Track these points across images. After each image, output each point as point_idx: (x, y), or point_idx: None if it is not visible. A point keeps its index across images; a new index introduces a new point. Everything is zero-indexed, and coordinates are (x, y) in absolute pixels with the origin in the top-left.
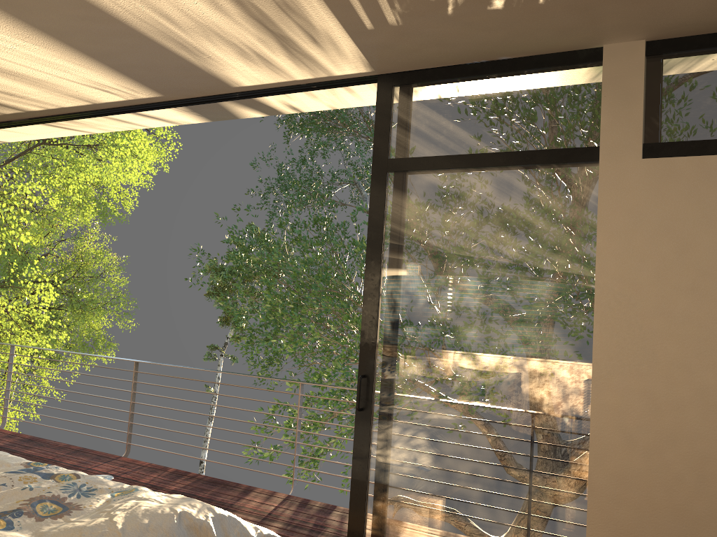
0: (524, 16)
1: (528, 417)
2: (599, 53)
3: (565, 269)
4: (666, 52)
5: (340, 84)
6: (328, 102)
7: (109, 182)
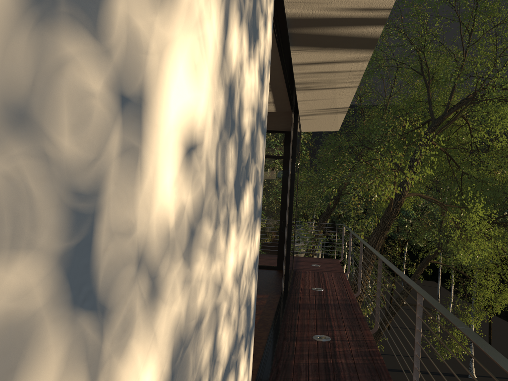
0: None
1: None
2: None
3: None
4: None
5: None
6: None
7: None
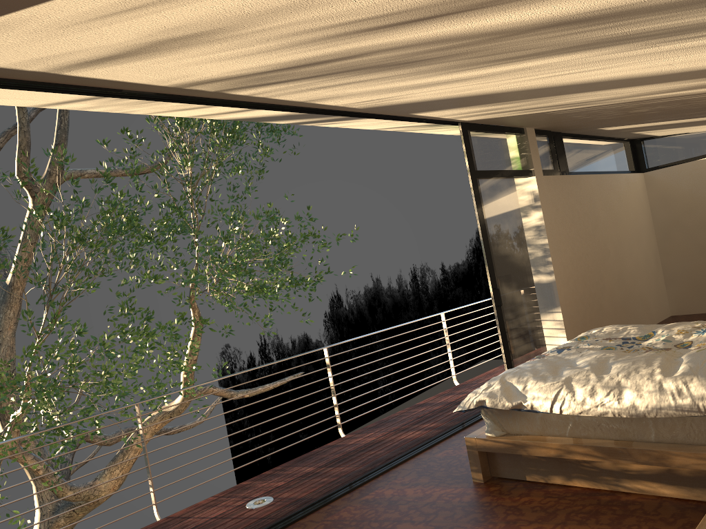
0: (563, 119)
1: (540, 285)
2: (523, 130)
3: (534, 221)
4: (536, 134)
5: (434, 122)
6: (364, 124)
7: None
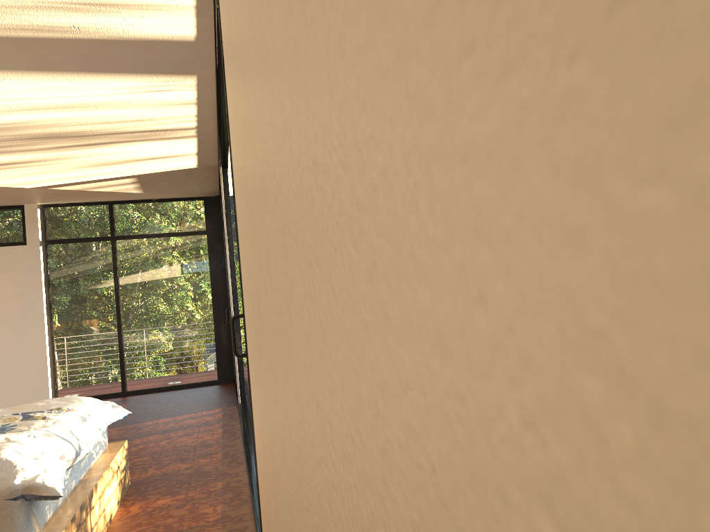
0: None
1: None
2: None
3: None
4: None
5: None
6: None
7: None
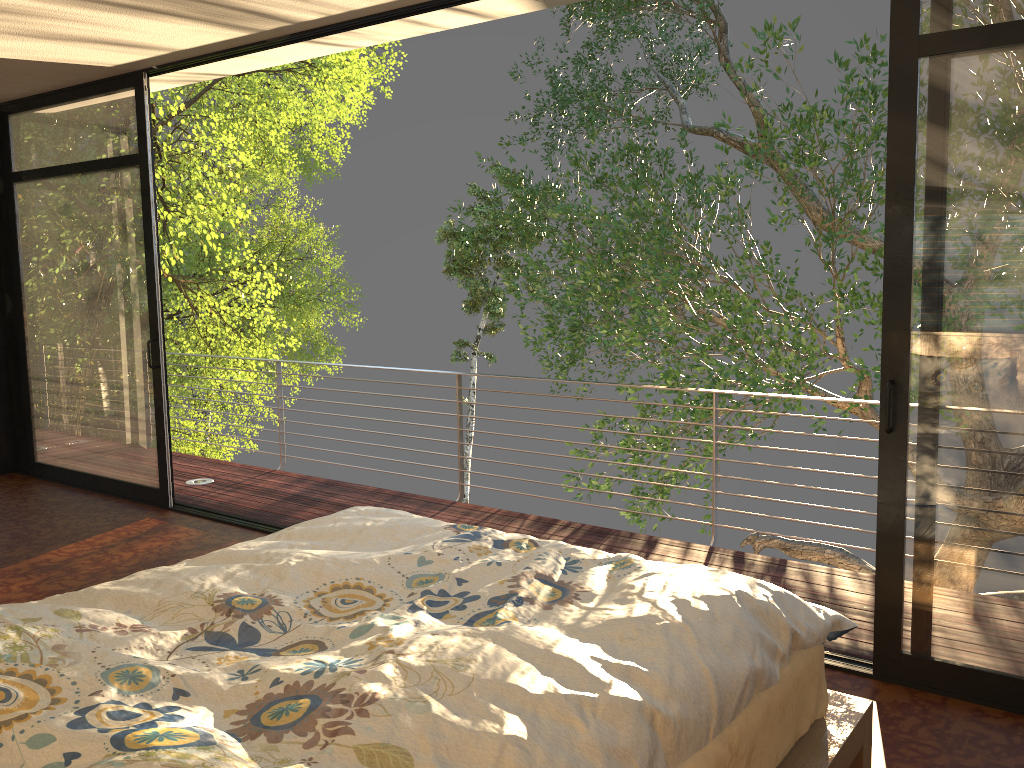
0: None
1: None
2: None
3: None
4: None
5: None
6: None
7: (314, 121)
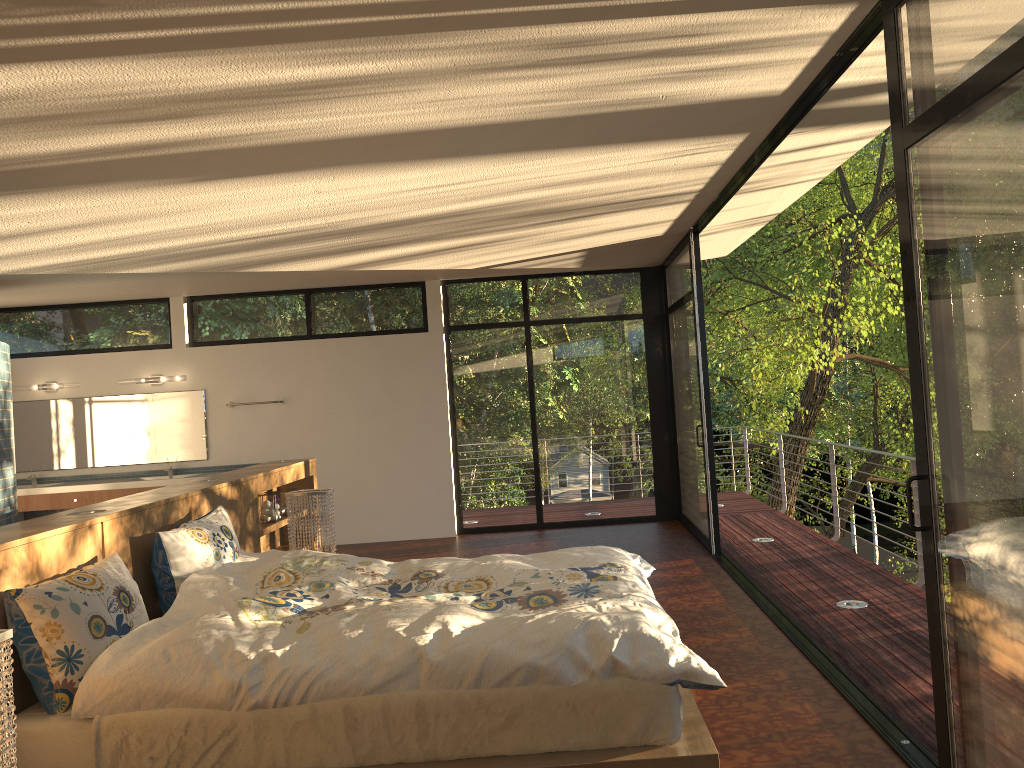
0: None
1: None
2: None
3: None
4: None
5: (874, 31)
6: None
7: None
